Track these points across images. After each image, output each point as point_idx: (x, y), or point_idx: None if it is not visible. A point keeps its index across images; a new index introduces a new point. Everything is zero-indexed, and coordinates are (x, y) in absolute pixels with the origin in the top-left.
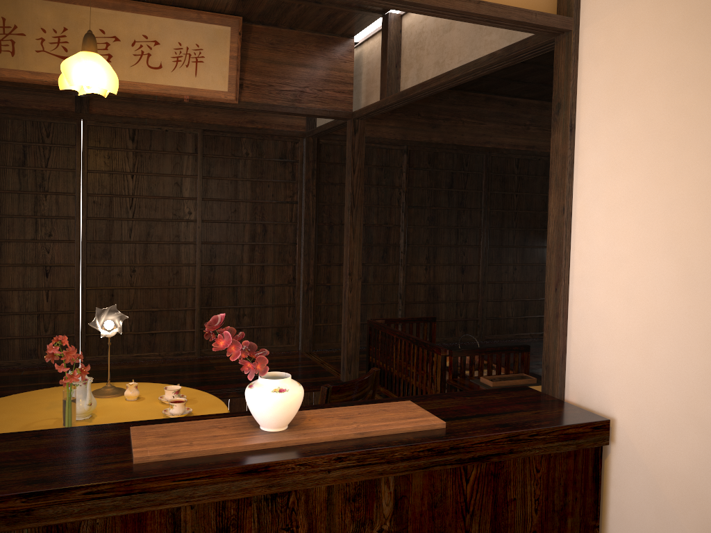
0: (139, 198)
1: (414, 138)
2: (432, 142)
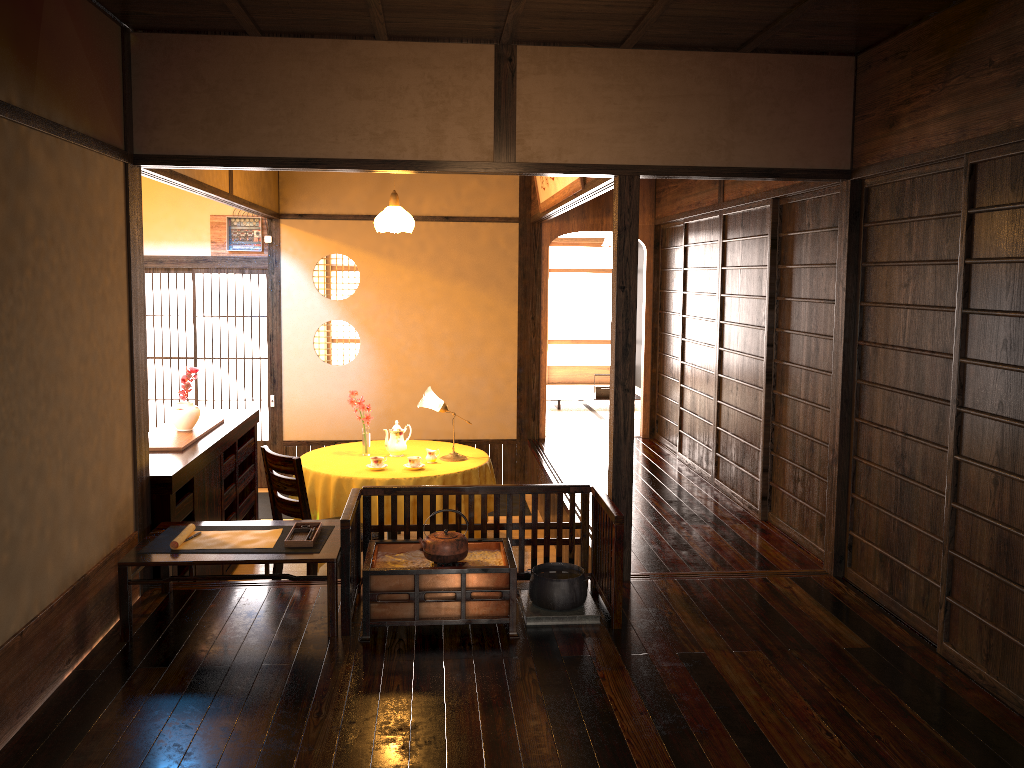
0: (742, 298)
1: (979, 130)
2: (1010, 129)
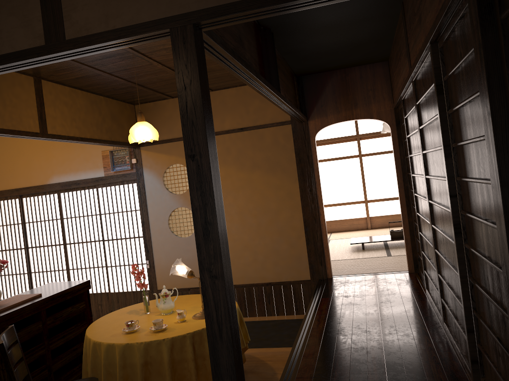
0: (433, 151)
1: None
2: None
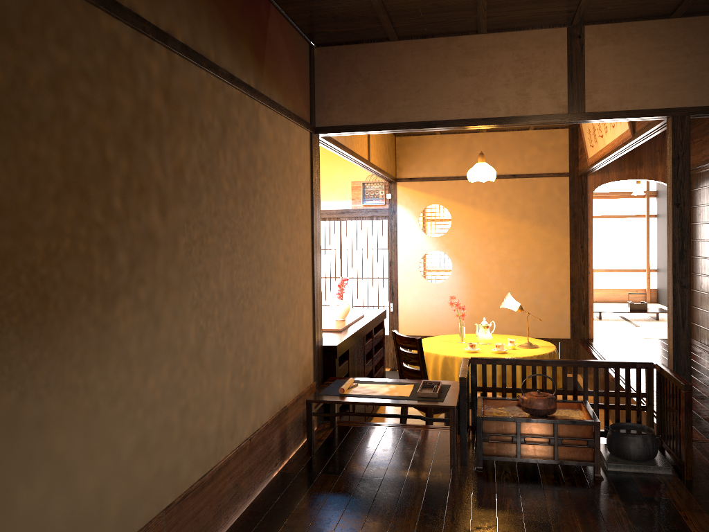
0: None
1: None
2: None
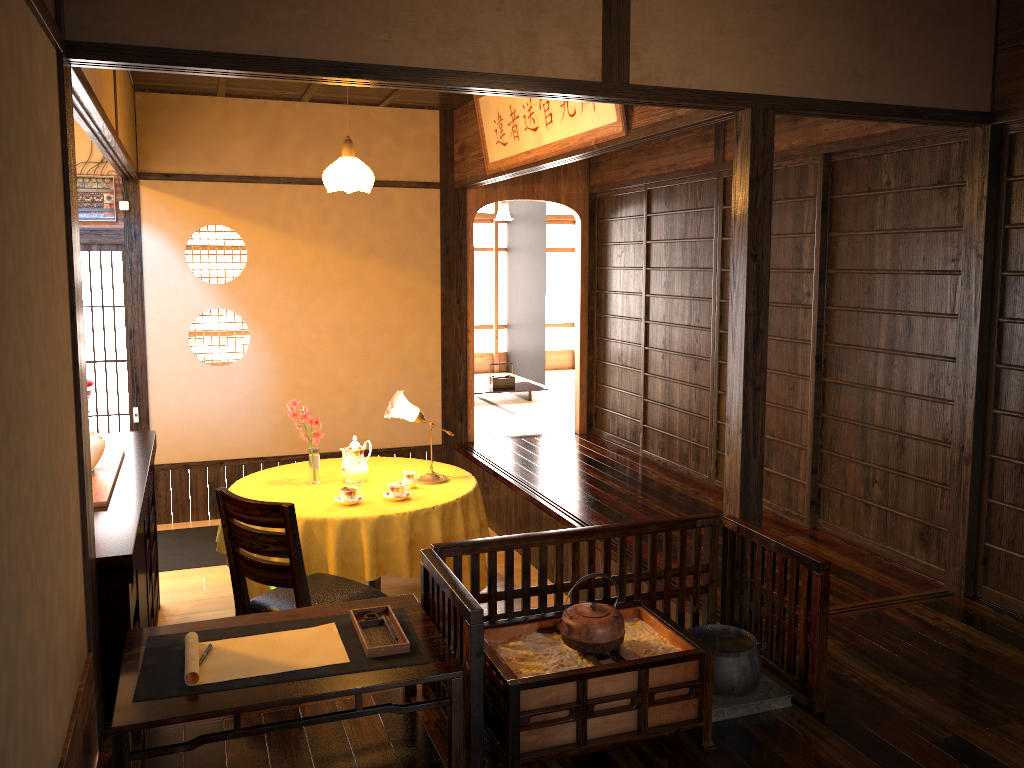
0: None
1: None
2: None
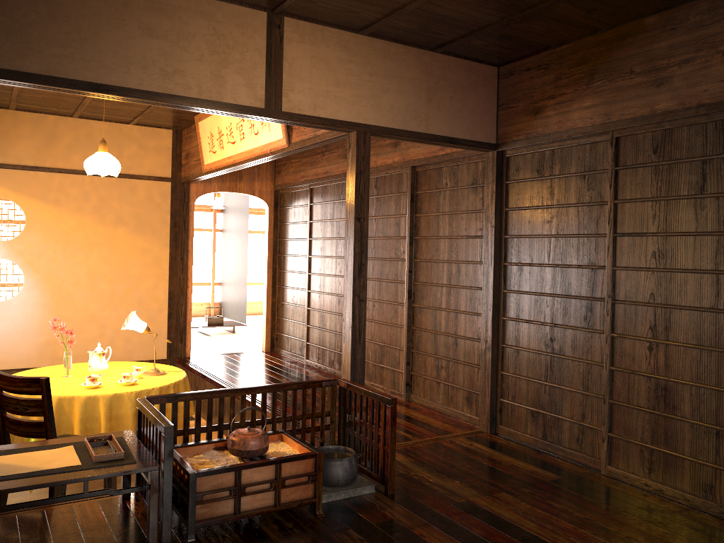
0: (378, 239)
1: (623, 115)
2: (654, 113)
